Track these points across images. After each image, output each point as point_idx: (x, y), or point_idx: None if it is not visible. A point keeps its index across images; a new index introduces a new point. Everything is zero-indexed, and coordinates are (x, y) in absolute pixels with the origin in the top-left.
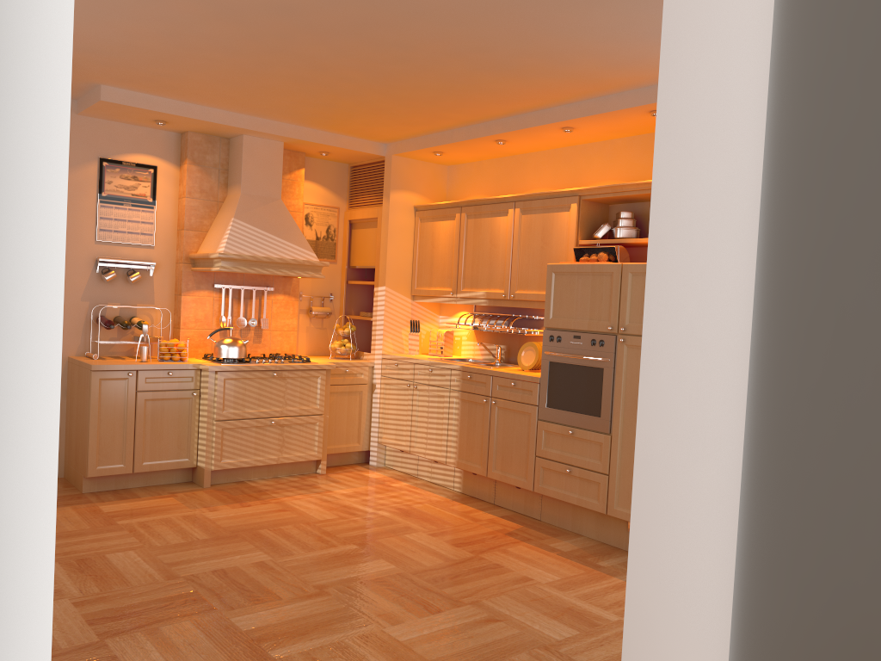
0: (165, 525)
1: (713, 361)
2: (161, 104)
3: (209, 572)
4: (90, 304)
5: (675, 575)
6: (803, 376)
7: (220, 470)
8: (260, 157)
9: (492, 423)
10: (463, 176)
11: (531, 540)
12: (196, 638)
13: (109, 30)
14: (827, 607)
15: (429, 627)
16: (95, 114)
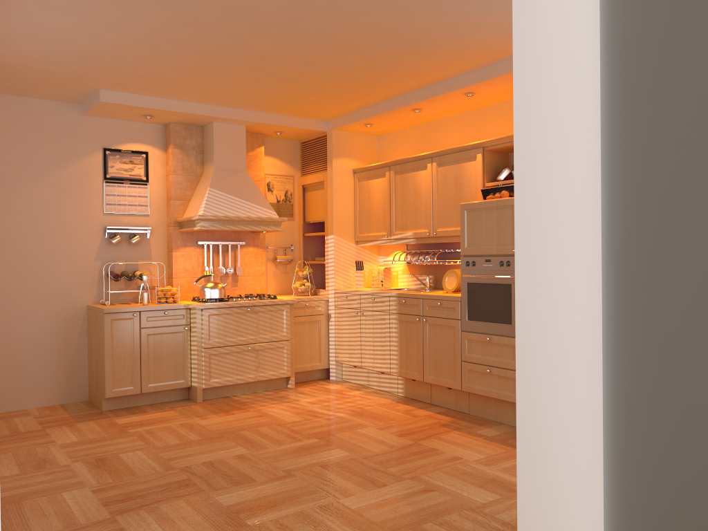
0: (166, 431)
1: (572, 231)
2: (147, 101)
3: (199, 464)
4: (102, 262)
5: (555, 415)
6: (653, 242)
7: (210, 388)
8: (227, 138)
9: (425, 337)
10: (390, 143)
11: (461, 429)
12: (187, 512)
13: (99, 42)
14: (692, 441)
15: (376, 497)
16: (97, 114)
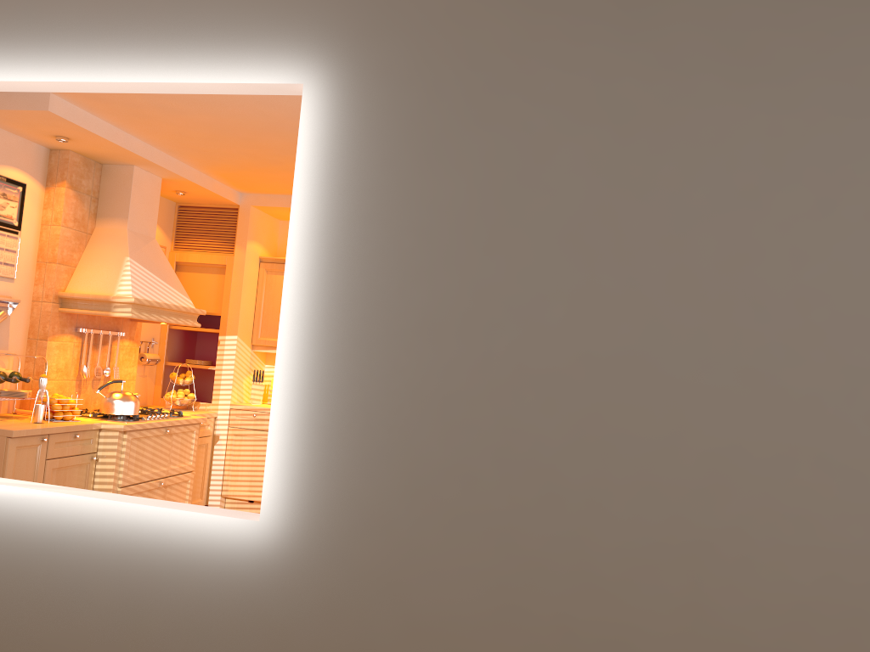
0: None
1: None
2: (96, 125)
3: None
4: None
5: None
6: None
7: None
8: (144, 191)
9: None
10: None
11: None
12: None
13: None
14: None
15: None
16: None
